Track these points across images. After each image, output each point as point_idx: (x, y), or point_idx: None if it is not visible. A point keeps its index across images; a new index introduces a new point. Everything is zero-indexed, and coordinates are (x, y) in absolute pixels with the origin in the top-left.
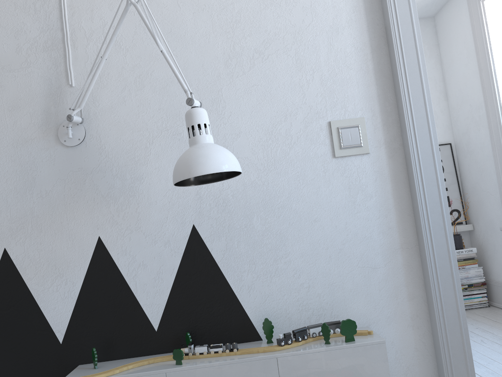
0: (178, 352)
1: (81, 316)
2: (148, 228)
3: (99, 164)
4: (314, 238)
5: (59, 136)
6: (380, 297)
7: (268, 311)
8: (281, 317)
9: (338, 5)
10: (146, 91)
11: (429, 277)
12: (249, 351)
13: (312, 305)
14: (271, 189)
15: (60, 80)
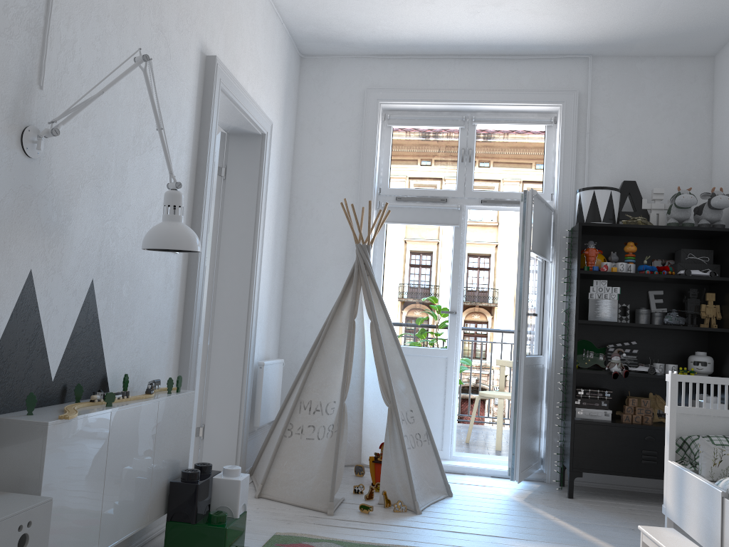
0: (112, 394)
1: (1, 358)
2: (66, 273)
3: (45, 189)
4: (146, 312)
5: (24, 140)
6: (163, 365)
7: (117, 370)
8: (121, 375)
9: (184, 131)
10: (89, 132)
11: (190, 352)
12: (138, 397)
13: (136, 367)
14: (135, 262)
15: (33, 74)
